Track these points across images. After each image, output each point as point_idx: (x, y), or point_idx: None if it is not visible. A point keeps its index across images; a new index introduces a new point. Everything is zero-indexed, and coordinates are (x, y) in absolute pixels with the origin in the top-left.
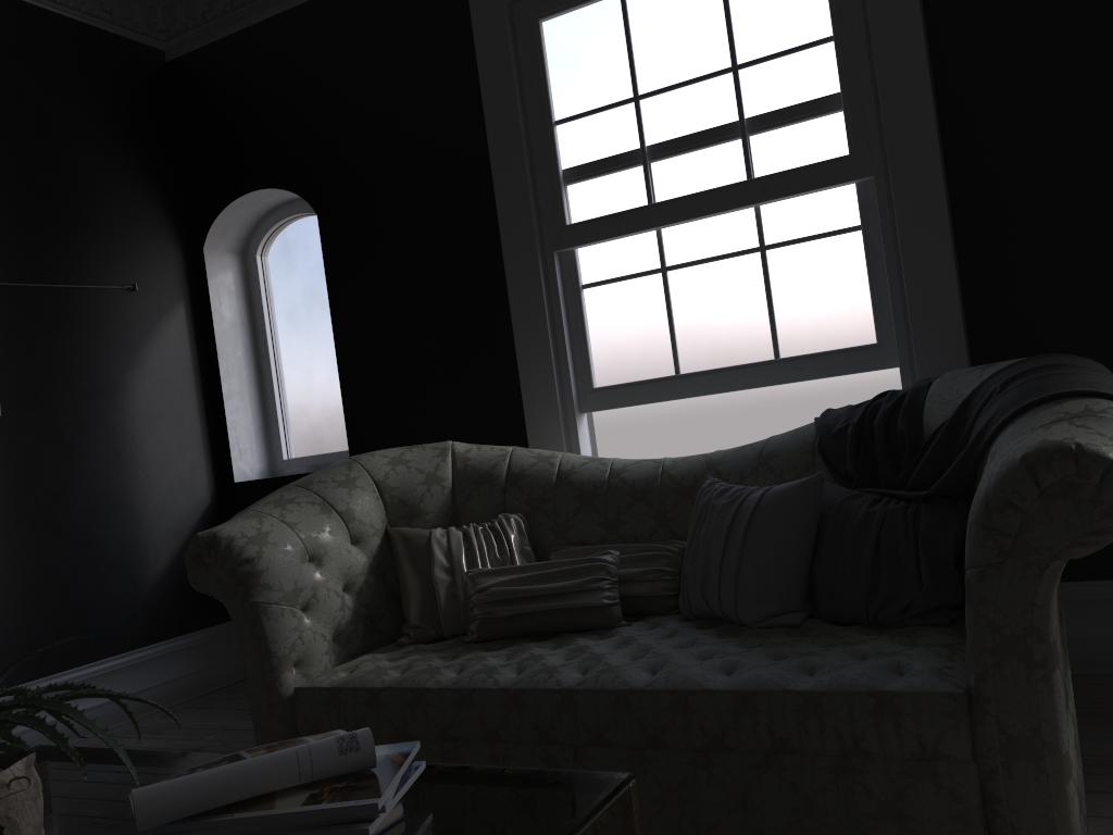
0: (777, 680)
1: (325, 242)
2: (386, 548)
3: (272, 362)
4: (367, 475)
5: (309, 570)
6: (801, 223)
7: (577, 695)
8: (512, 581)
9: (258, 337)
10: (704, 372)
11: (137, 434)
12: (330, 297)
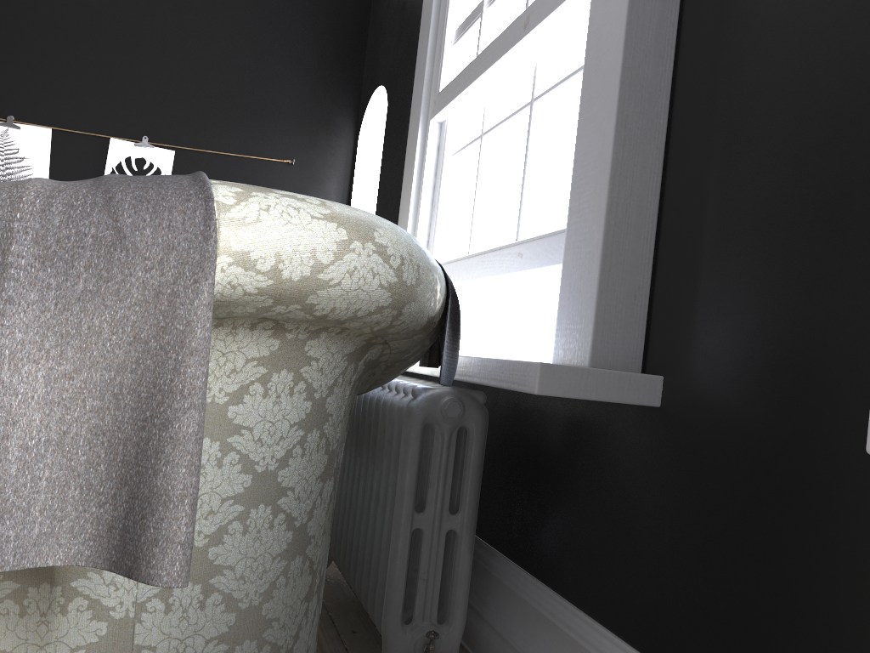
0: None
1: (386, 128)
2: None
3: None
4: None
5: None
6: (561, 63)
7: None
8: None
9: None
10: (476, 254)
11: None
12: (380, 174)
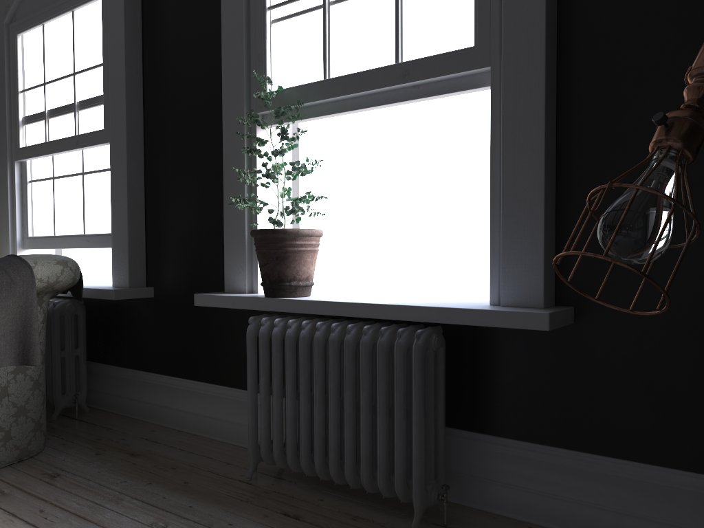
0: None
1: None
2: None
3: None
4: None
5: None
6: (96, 162)
7: None
8: None
9: None
10: (61, 236)
11: None
12: None
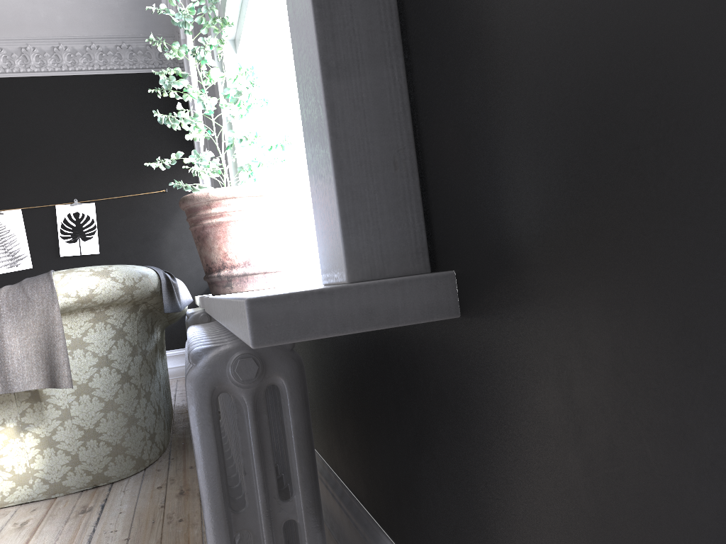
0: None
1: None
2: None
3: None
4: None
5: None
6: None
7: None
8: None
9: None
10: None
11: (167, 257)
12: None
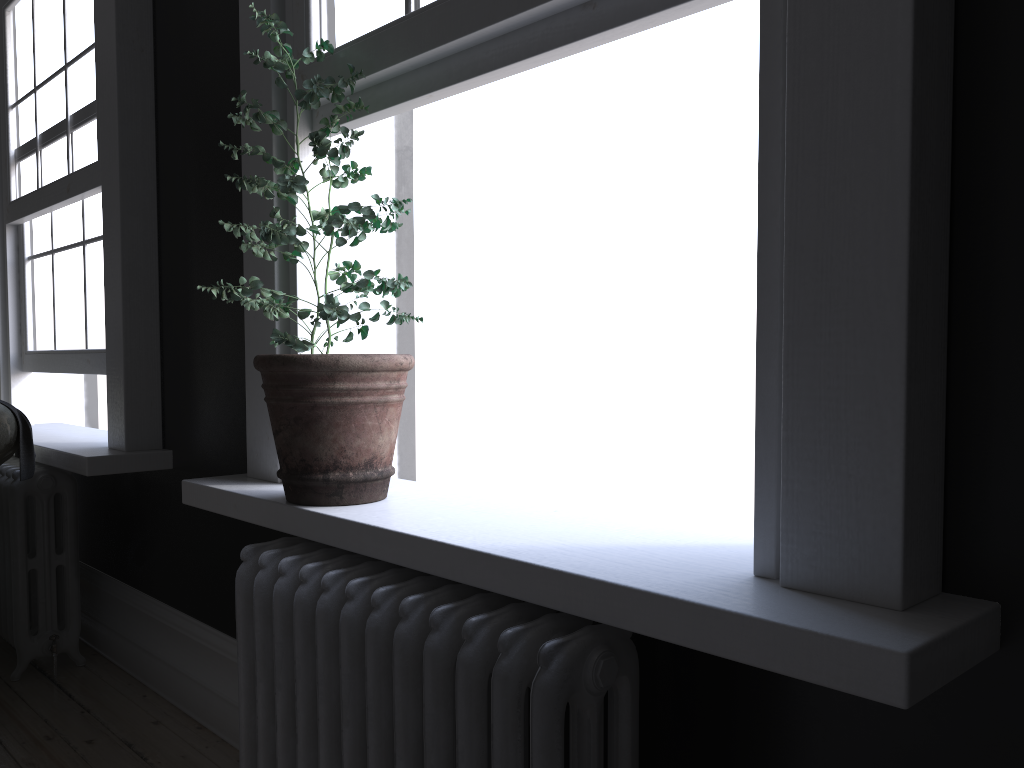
0: None
1: None
2: None
3: None
4: None
5: None
6: (99, 222)
7: None
8: None
9: None
10: (60, 351)
11: None
12: None
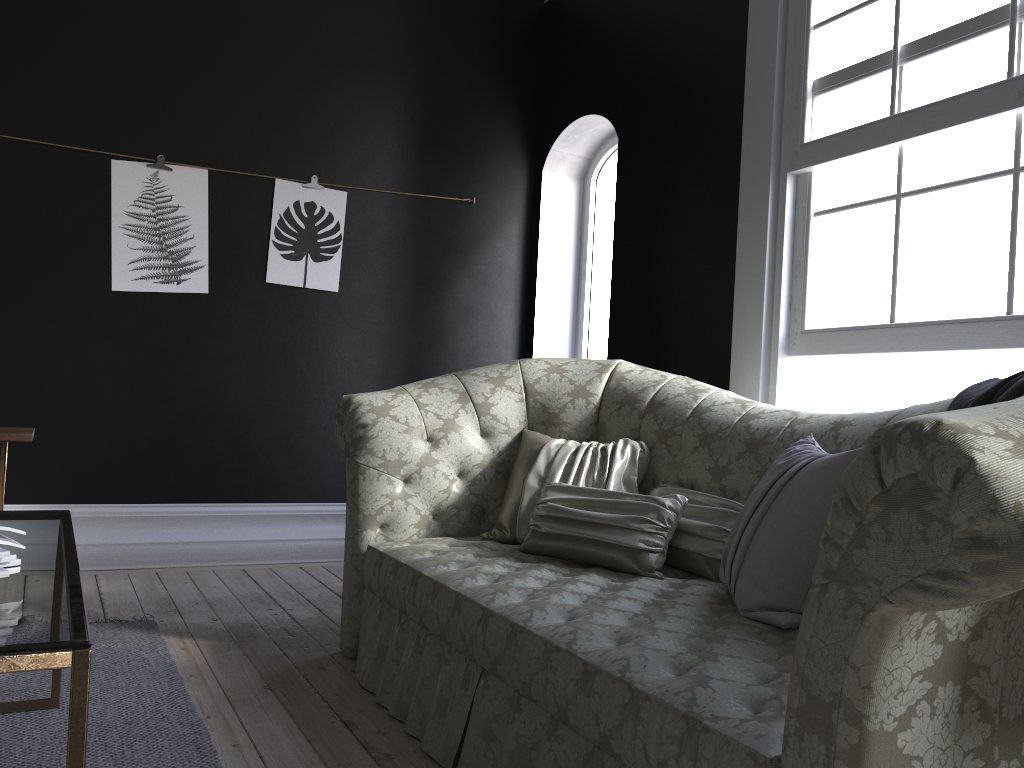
0: (628, 665)
1: (619, 165)
2: (516, 448)
3: (587, 279)
4: (520, 377)
5: (421, 448)
6: None
7: (490, 617)
8: (569, 500)
9: (581, 255)
10: (919, 323)
11: (451, 325)
12: (615, 218)
